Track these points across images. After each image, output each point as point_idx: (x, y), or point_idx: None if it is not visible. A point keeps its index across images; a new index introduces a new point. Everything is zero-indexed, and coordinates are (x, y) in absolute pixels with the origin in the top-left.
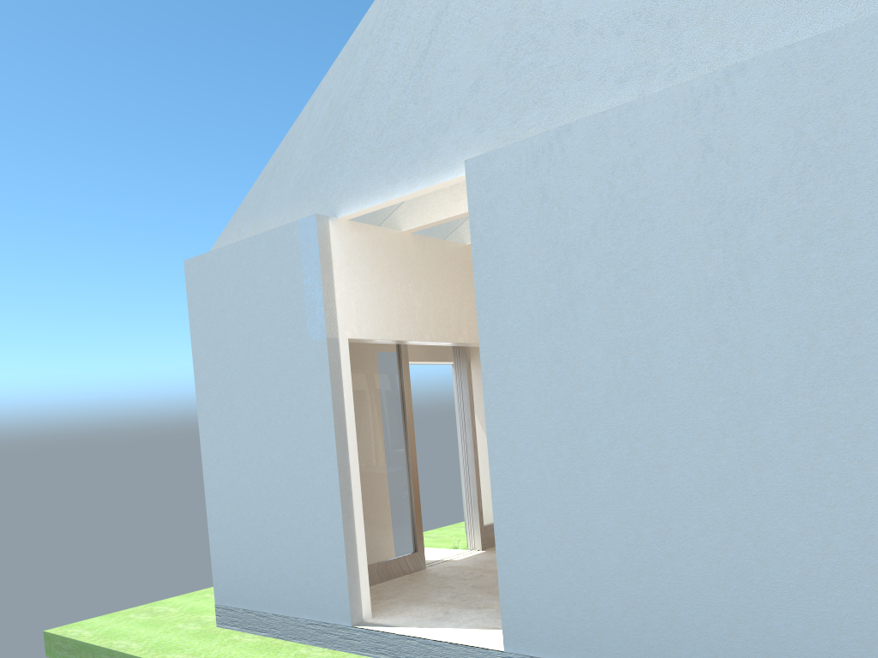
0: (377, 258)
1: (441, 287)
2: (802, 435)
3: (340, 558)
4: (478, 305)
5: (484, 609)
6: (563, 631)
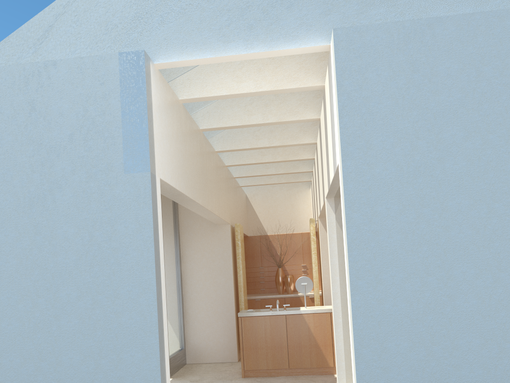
0: (170, 113)
1: (193, 156)
2: None
3: None
4: (343, 153)
5: None
6: None
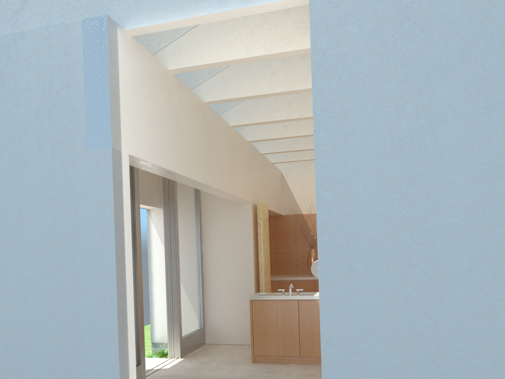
0: (152, 85)
1: (190, 130)
2: None
3: None
4: (315, 122)
5: None
6: None
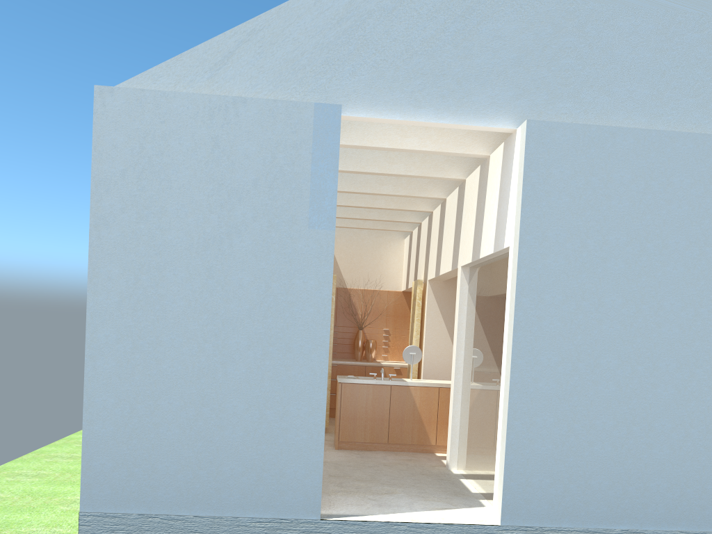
0: None
1: None
2: None
3: (316, 451)
4: (520, 240)
5: (395, 494)
6: (558, 503)
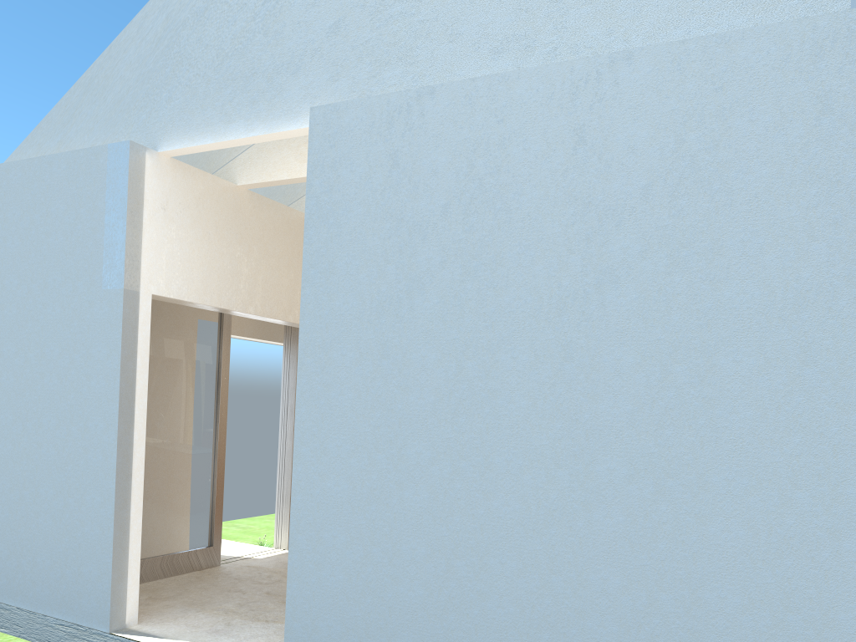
0: (202, 209)
1: (275, 257)
2: (640, 477)
3: (107, 551)
4: (304, 277)
5: (273, 624)
6: None
